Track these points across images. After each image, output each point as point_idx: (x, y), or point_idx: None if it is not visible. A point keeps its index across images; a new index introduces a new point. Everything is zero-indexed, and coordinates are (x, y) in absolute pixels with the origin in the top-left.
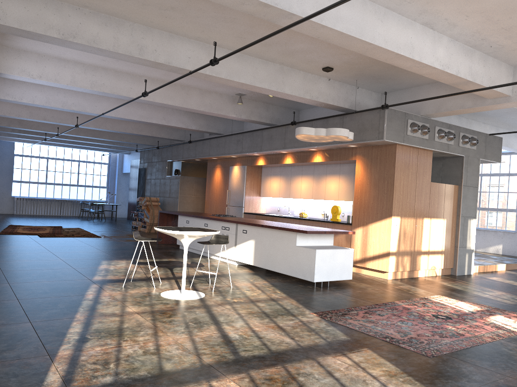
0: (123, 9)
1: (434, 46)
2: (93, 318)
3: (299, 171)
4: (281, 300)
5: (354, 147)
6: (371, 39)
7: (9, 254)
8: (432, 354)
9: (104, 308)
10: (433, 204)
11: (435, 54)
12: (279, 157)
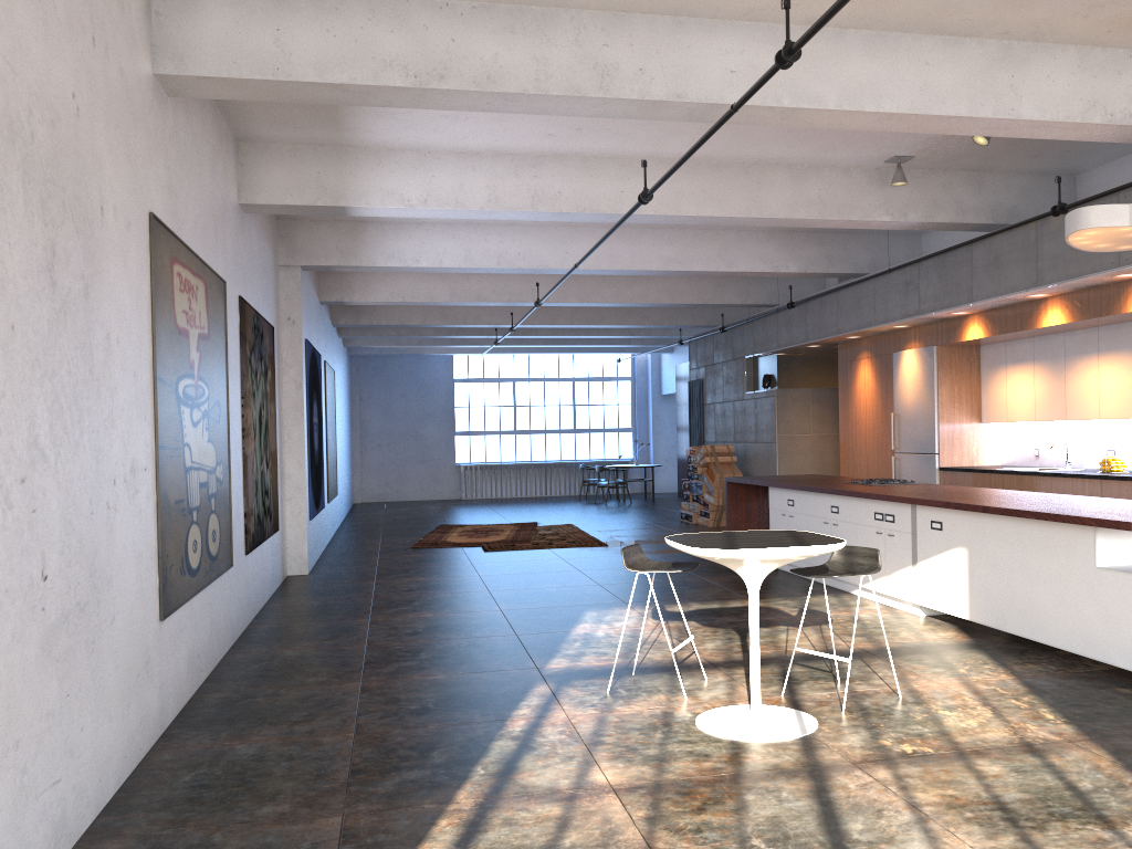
0: None
1: None
2: (496, 805)
3: (1088, 344)
4: (1060, 751)
5: None
6: None
7: (405, 597)
8: None
9: (537, 769)
10: None
11: None
12: (1025, 313)
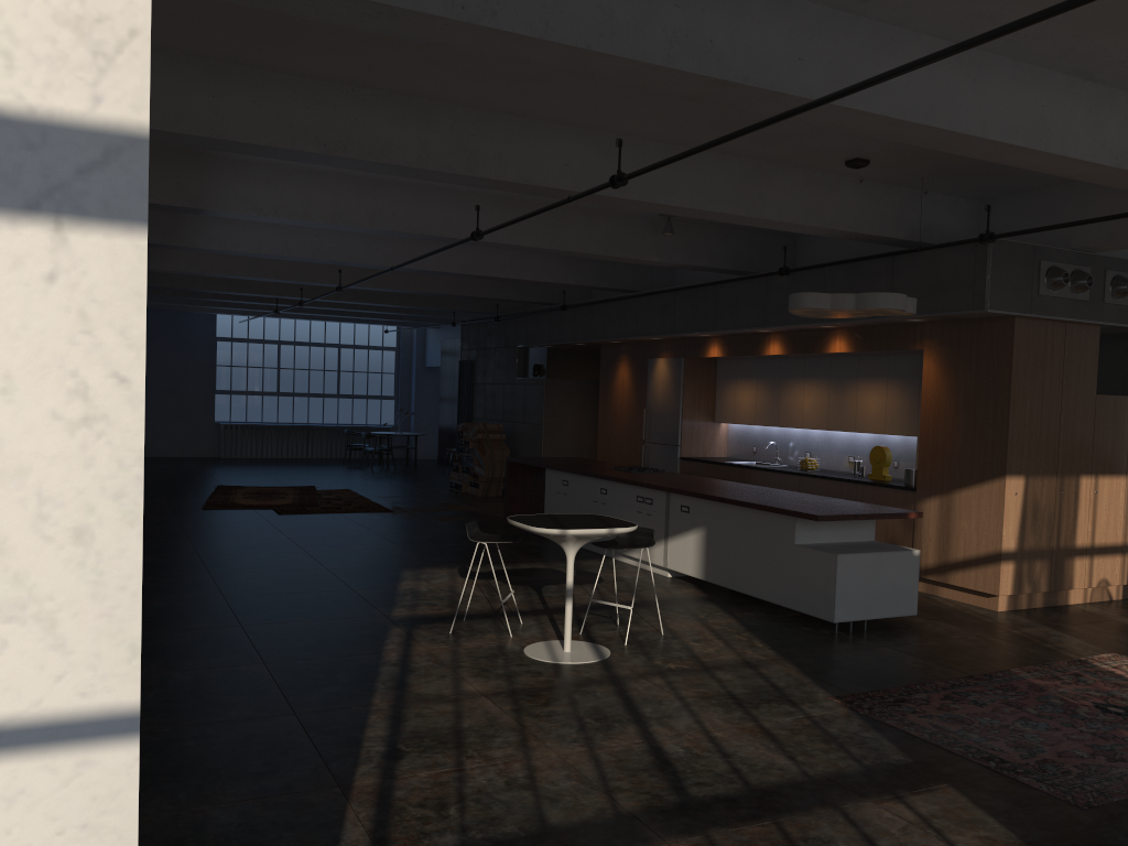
0: (436, 85)
1: (1096, 116)
2: (405, 705)
3: (797, 369)
4: (767, 665)
5: (919, 323)
6: (952, 122)
7: (230, 556)
8: (1089, 801)
9: (422, 684)
10: (1102, 444)
11: (1100, 134)
12: (754, 342)
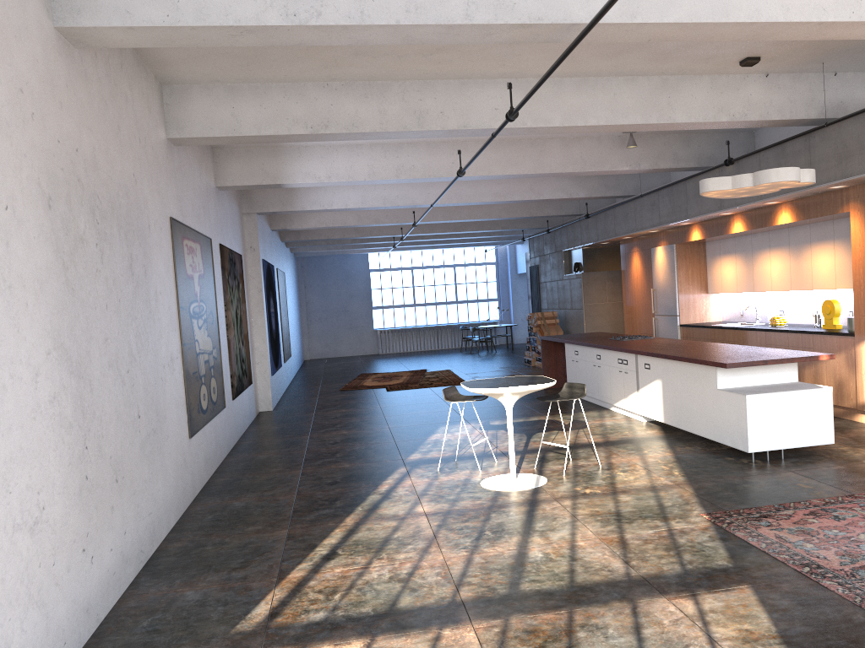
0: (379, 69)
1: None
2: (365, 522)
3: (764, 242)
4: (668, 489)
5: (845, 188)
6: (751, 15)
7: (331, 422)
8: None
9: (389, 507)
10: None
11: None
12: (722, 224)
